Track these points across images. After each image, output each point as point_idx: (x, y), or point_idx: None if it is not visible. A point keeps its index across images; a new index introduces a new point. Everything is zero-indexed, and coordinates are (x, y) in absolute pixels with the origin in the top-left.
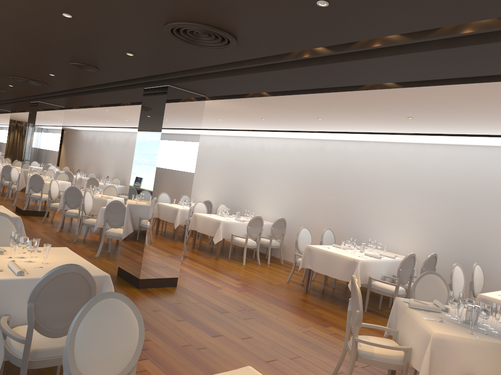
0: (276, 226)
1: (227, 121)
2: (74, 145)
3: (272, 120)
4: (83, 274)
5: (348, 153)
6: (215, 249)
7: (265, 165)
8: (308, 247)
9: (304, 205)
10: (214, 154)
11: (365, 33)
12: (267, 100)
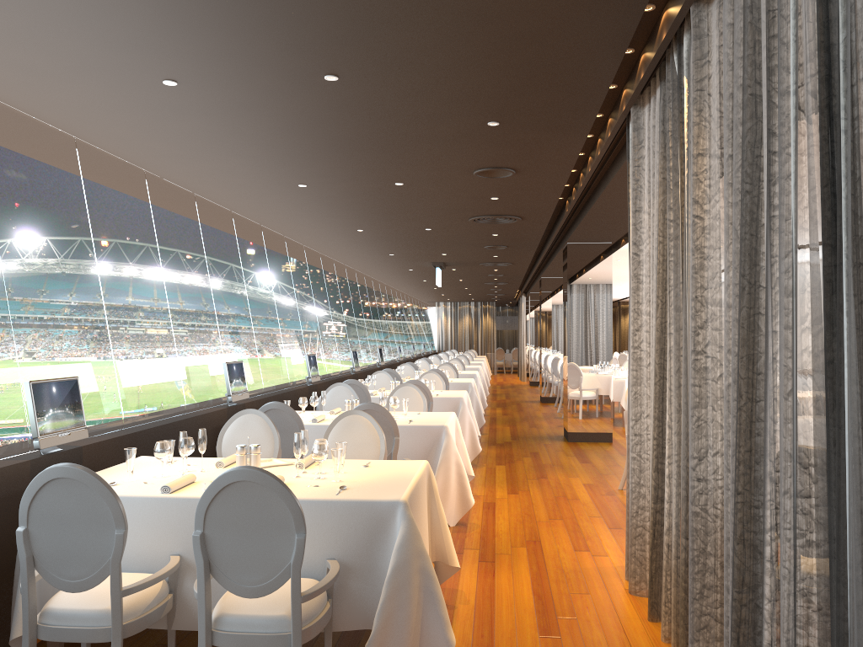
0: None
1: None
2: None
3: None
4: (421, 385)
5: None
6: None
7: None
8: None
9: None
10: None
11: (549, 198)
12: None
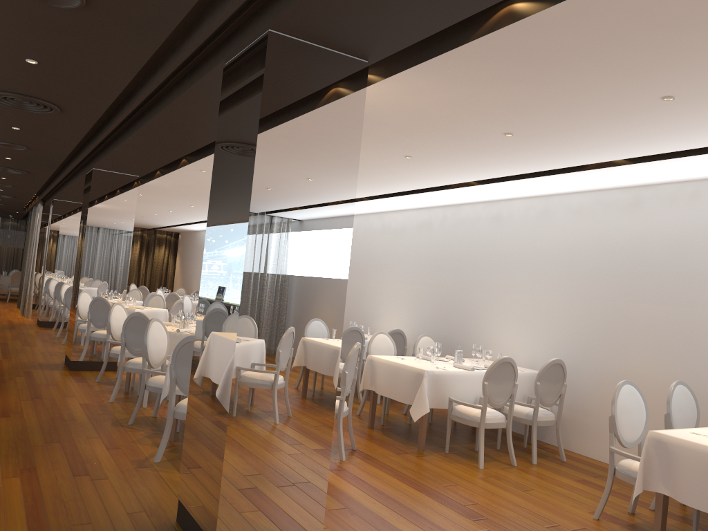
0: (544, 378)
1: (426, 162)
2: (191, 255)
3: (530, 135)
4: None
5: (702, 208)
6: (416, 428)
7: (506, 254)
8: (656, 438)
9: (601, 330)
10: (404, 244)
11: None
12: (537, 34)
